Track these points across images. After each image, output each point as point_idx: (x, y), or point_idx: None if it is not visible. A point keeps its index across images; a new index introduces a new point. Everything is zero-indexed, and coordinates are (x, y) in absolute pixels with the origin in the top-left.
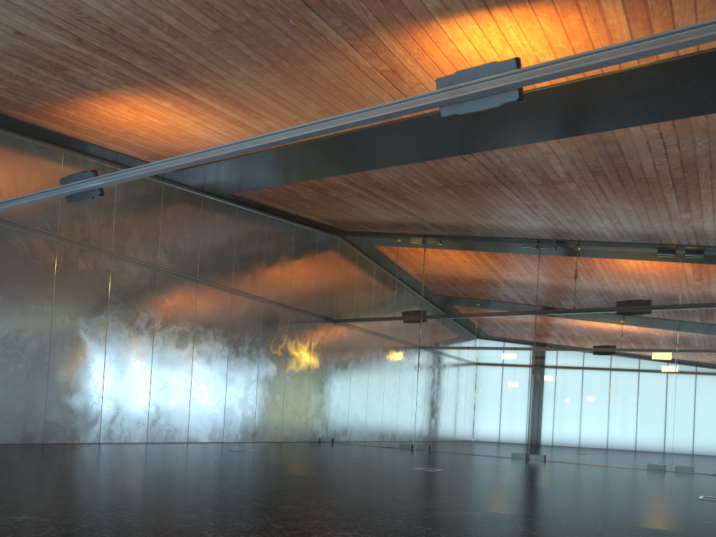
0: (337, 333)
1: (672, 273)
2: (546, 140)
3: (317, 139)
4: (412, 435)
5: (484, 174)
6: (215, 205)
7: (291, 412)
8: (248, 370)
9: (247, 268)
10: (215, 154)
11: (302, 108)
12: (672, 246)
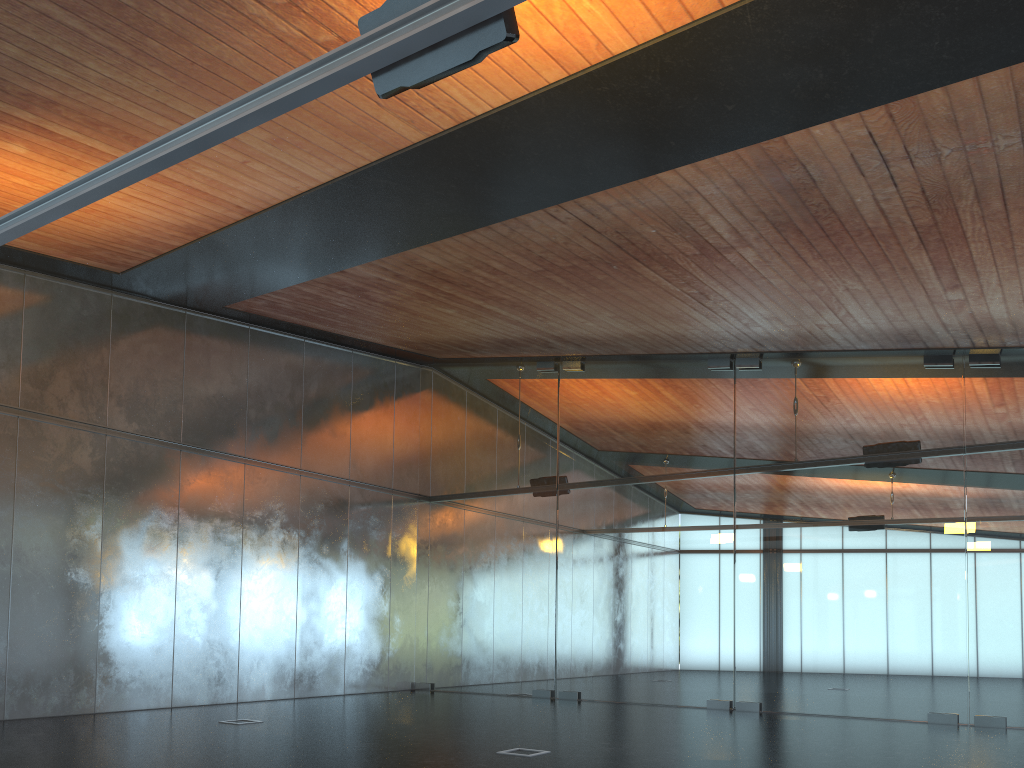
0: (433, 517)
1: (951, 395)
2: (673, 166)
3: (298, 197)
4: (552, 676)
5: (597, 242)
6: (209, 326)
7: (361, 645)
8: (280, 585)
9: (272, 423)
10: (32, 216)
11: (238, 137)
12: (947, 351)
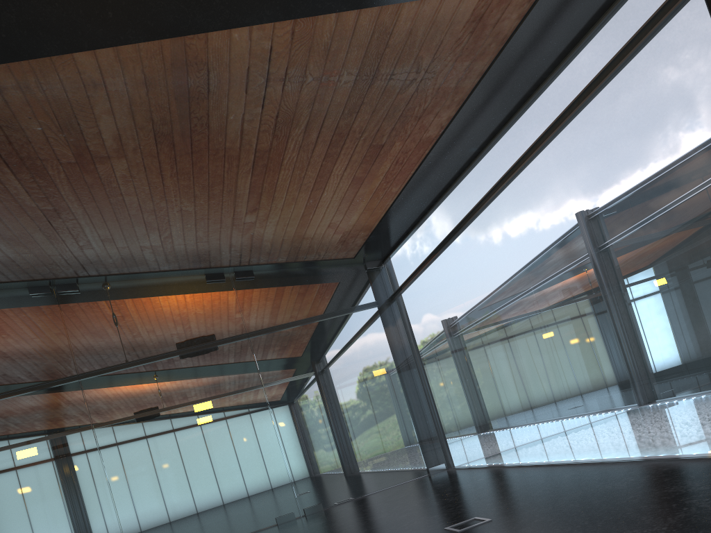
0: None
1: (230, 300)
2: (98, 46)
3: None
4: None
5: None
6: None
7: None
8: None
9: None
10: None
11: None
12: (222, 269)
